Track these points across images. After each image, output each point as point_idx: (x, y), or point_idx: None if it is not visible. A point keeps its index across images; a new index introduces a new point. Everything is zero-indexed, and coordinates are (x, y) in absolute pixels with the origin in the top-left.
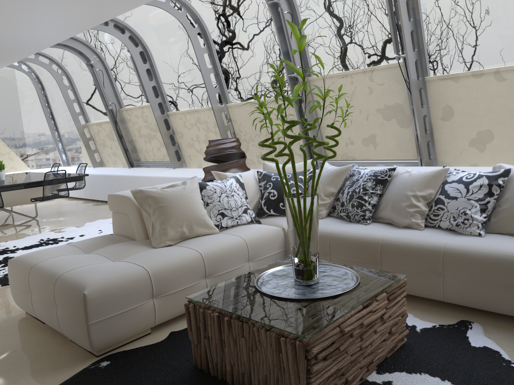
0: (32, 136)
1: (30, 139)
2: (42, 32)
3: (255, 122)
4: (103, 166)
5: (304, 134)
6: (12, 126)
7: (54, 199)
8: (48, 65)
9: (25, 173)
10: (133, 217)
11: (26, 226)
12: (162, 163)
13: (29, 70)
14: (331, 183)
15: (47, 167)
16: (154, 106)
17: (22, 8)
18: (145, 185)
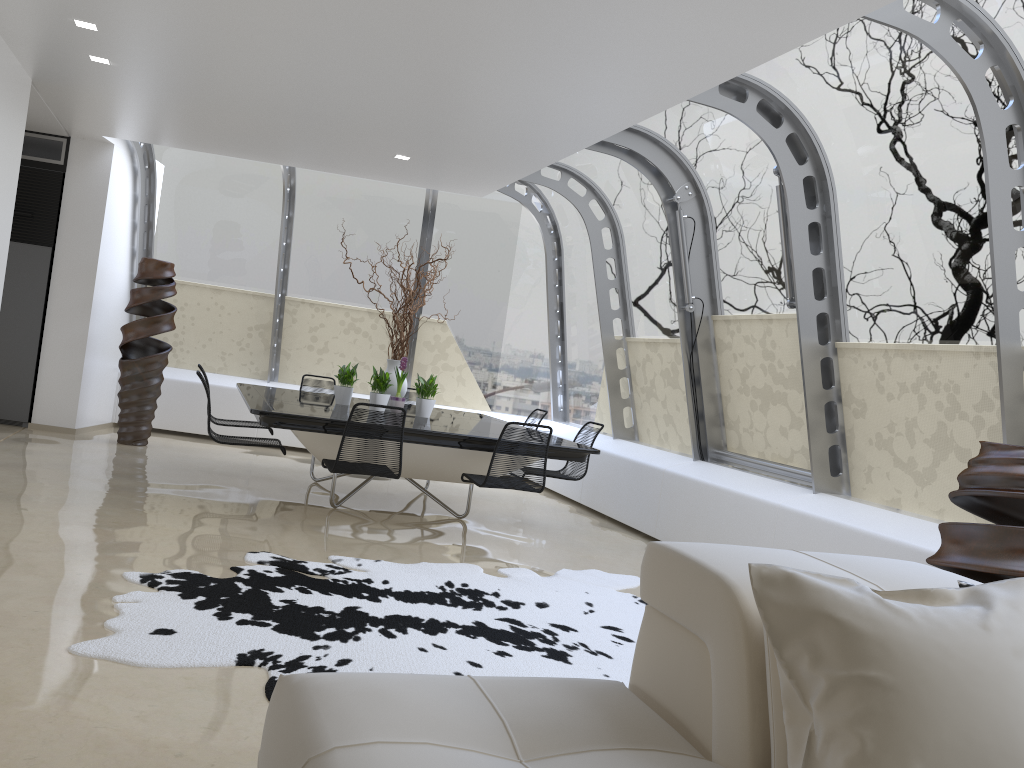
0: (513, 343)
1: (507, 348)
2: (591, 92)
3: None
4: (634, 440)
5: None
6: (481, 315)
7: None
8: (582, 200)
9: (475, 415)
10: (722, 666)
11: (436, 533)
12: (783, 470)
13: (543, 210)
14: None
15: (522, 414)
16: (806, 318)
17: (559, 2)
18: (727, 515)
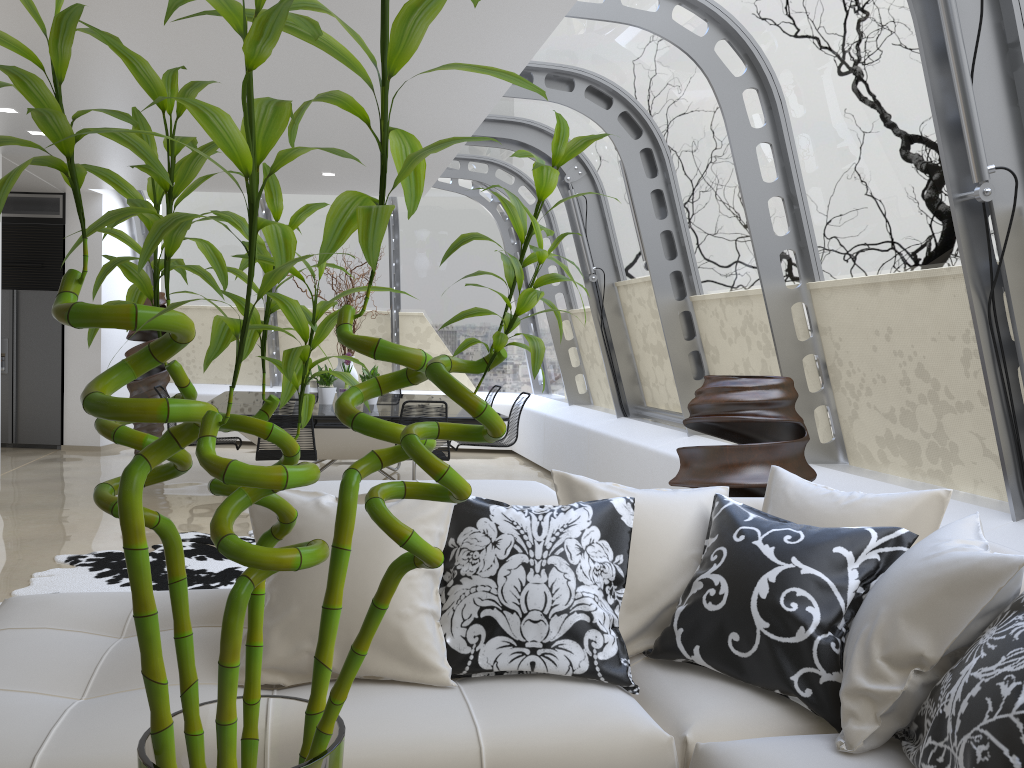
0: (488, 326)
1: (483, 332)
2: (420, 106)
3: (876, 340)
4: (588, 405)
5: (1000, 394)
6: (455, 304)
7: (499, 456)
8: (512, 188)
9: (438, 397)
10: None
11: None
12: (676, 418)
13: (493, 200)
14: (923, 612)
15: (507, 391)
16: (659, 278)
17: None
18: (626, 464)
